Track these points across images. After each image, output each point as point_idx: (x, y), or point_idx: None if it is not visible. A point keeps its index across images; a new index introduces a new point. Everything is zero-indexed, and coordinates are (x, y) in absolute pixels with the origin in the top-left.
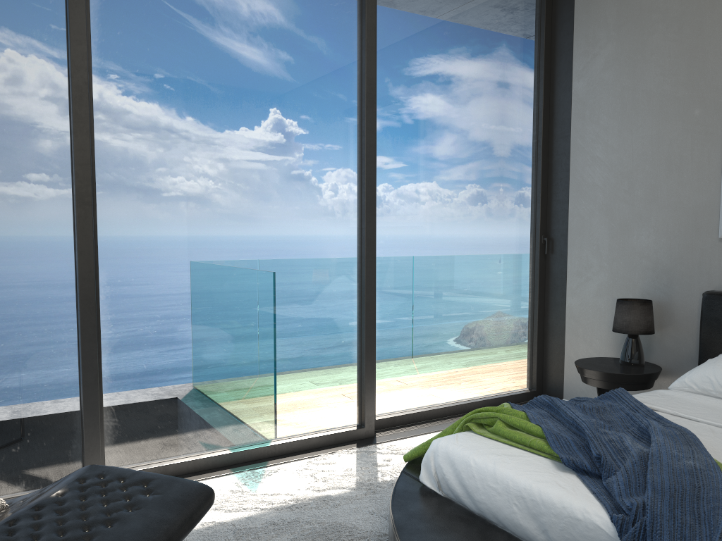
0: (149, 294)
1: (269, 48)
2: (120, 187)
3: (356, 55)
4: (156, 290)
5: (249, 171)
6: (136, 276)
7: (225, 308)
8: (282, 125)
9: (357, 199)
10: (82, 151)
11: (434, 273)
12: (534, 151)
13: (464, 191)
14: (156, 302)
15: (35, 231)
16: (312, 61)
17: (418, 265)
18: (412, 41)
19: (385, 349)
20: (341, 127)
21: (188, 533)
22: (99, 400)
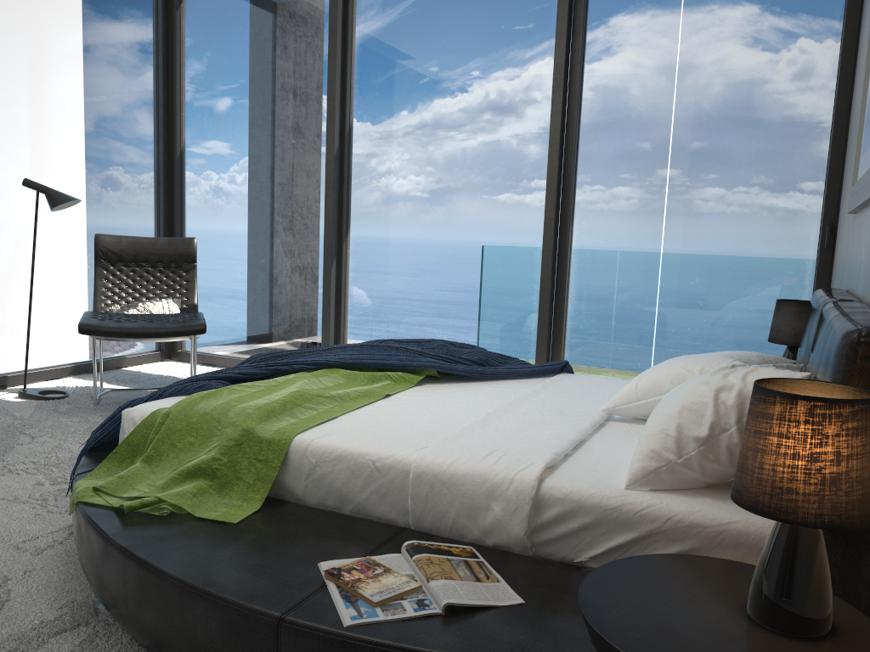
0: (374, 252)
1: (469, 56)
2: (361, 176)
3: (550, 43)
4: (378, 249)
5: (447, 160)
6: (367, 238)
7: (423, 268)
8: (476, 119)
9: (543, 180)
10: (329, 153)
11: (646, 260)
12: (826, 110)
13: (696, 169)
14: (378, 258)
15: (308, 205)
16: (506, 59)
17: (624, 250)
18: (633, 12)
19: (578, 330)
20: (530, 114)
21: (173, 336)
22: (339, 318)
